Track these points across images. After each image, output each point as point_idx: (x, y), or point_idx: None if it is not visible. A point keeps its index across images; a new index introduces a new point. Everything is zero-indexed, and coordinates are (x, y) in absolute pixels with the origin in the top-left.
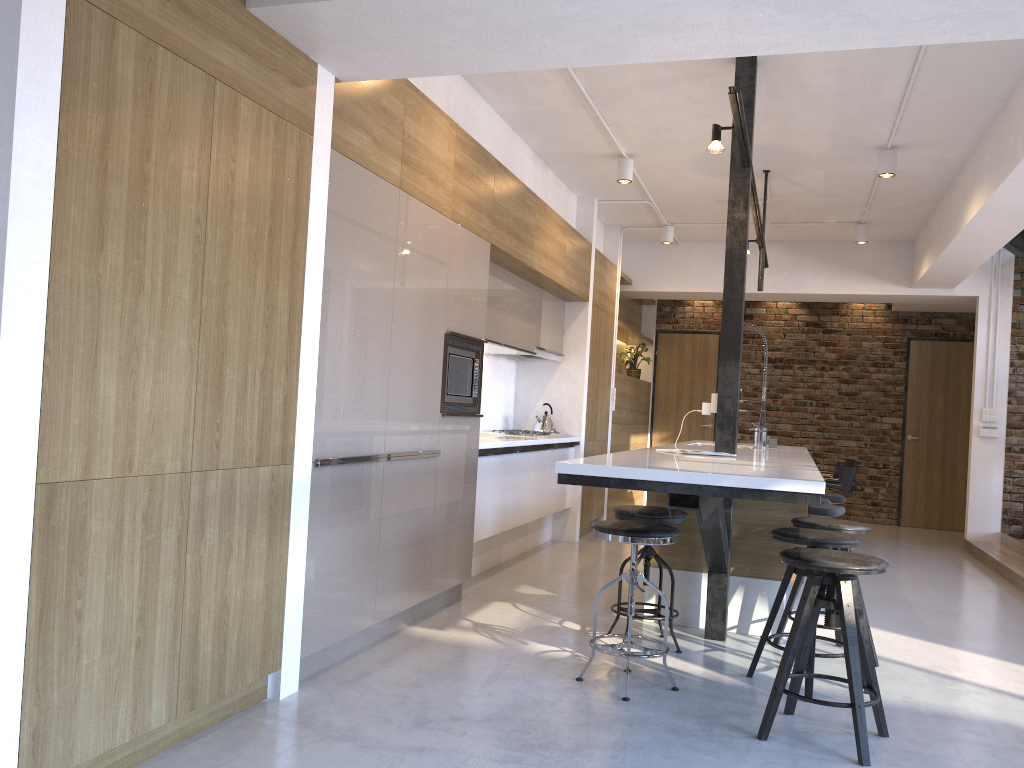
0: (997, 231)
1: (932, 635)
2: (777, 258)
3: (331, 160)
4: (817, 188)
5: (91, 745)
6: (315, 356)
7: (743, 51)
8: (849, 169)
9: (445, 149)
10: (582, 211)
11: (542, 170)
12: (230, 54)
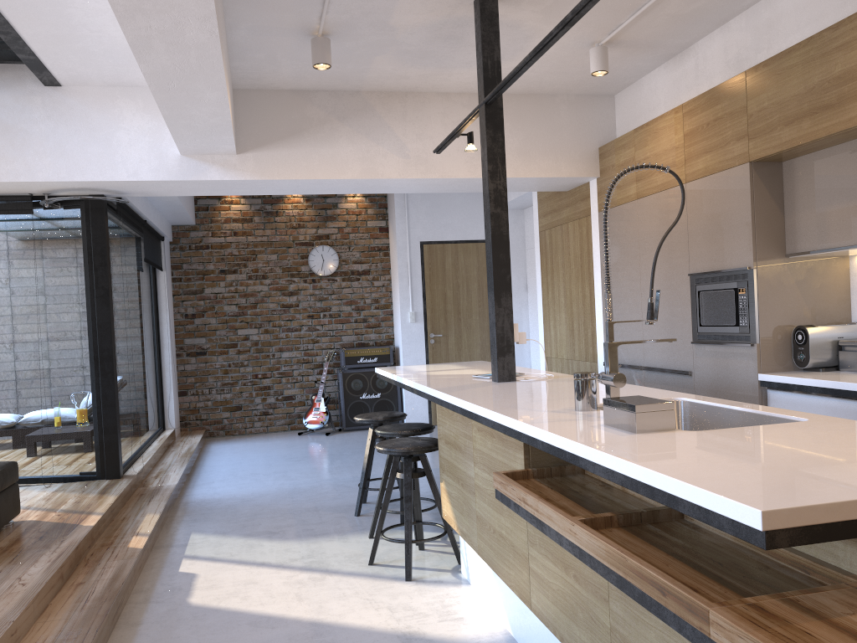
0: None
1: (313, 639)
2: None
3: (598, 218)
4: None
5: None
6: (601, 313)
7: (410, 179)
8: None
9: (672, 136)
10: None
11: None
12: (565, 212)
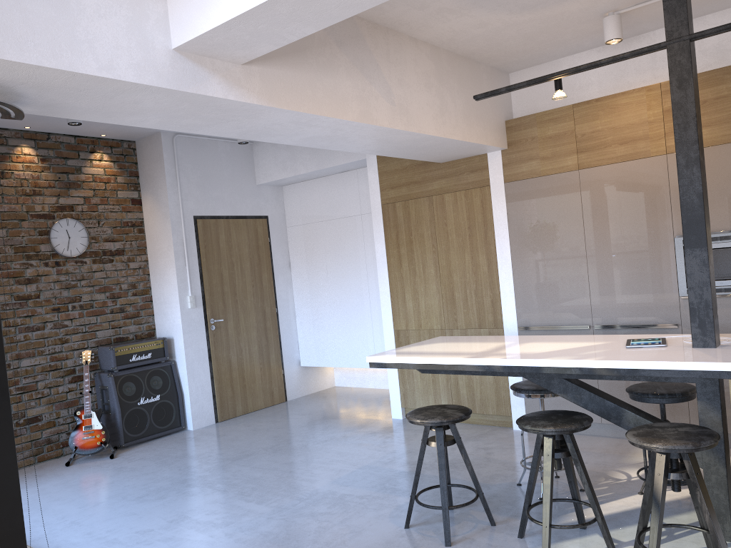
0: None
1: None
2: None
3: (505, 188)
4: None
5: (421, 405)
6: (510, 280)
7: (392, 130)
8: None
9: (642, 112)
10: None
11: None
12: (437, 183)
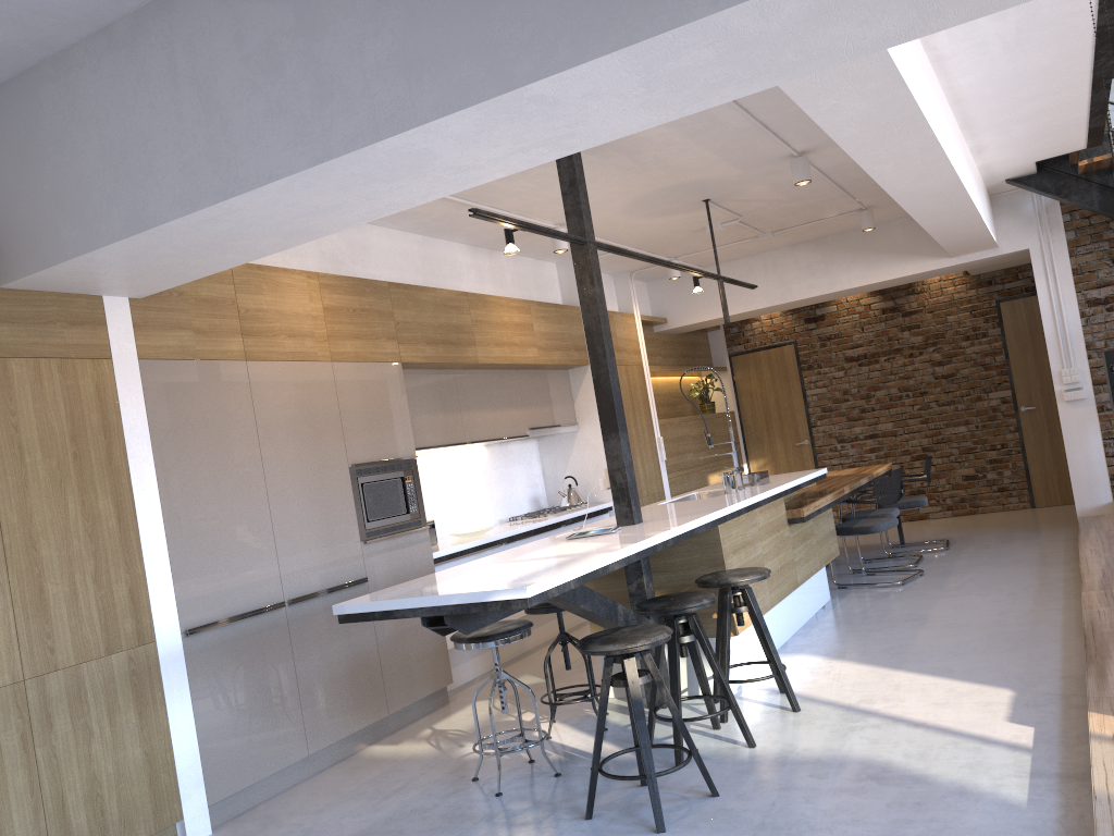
0: (947, 205)
1: (905, 659)
2: (806, 260)
3: (142, 369)
4: (777, 198)
5: None
6: (162, 542)
7: (407, 205)
8: (786, 177)
9: (306, 301)
10: (563, 276)
11: (488, 257)
12: None
